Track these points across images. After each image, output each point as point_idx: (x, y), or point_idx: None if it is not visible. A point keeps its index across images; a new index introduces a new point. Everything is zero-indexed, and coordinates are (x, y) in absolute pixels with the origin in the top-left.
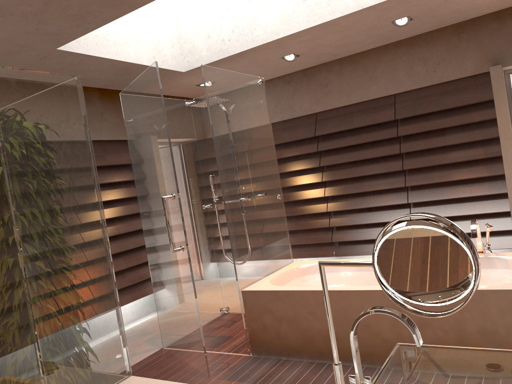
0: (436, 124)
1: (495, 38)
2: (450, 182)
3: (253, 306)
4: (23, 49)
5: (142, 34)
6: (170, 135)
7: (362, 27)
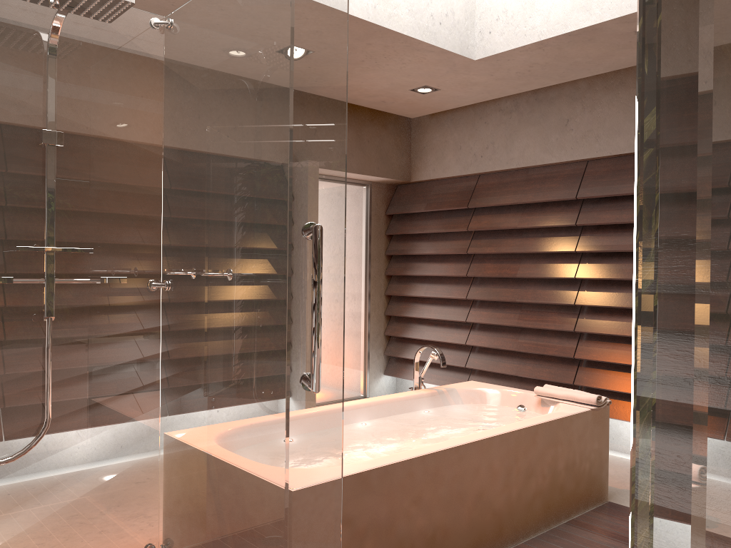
0: None
1: None
2: None
3: None
4: None
5: None
6: None
7: None
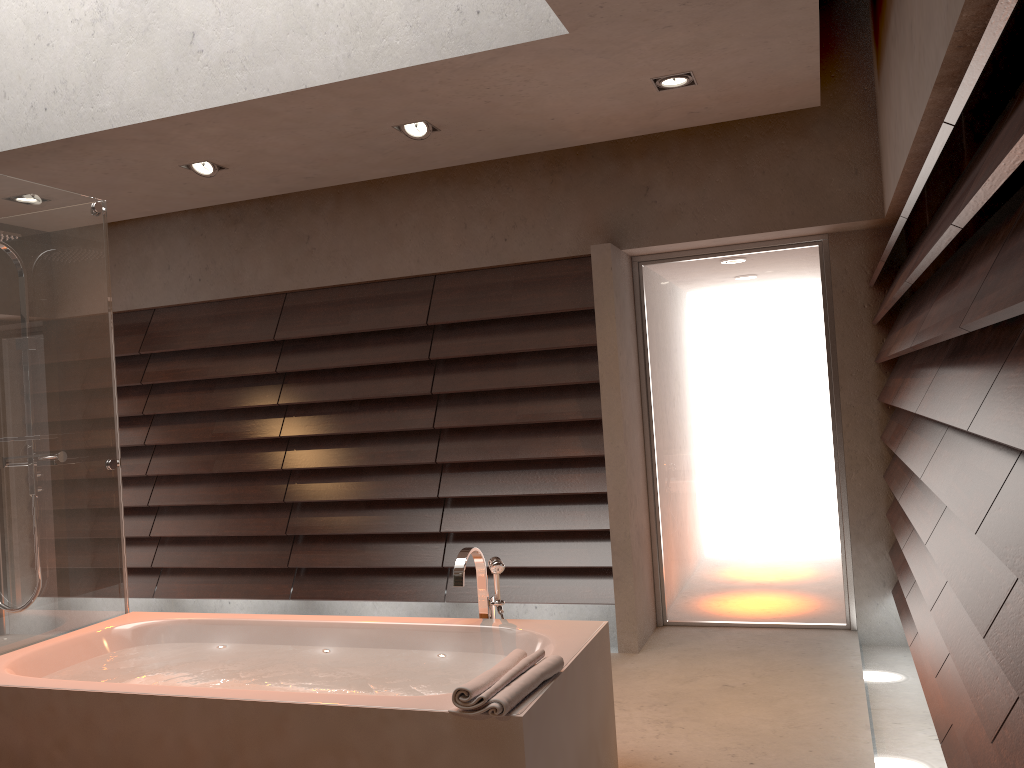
0: (501, 343)
1: (613, 193)
2: (519, 461)
3: None
4: None
5: None
6: None
7: (336, 129)
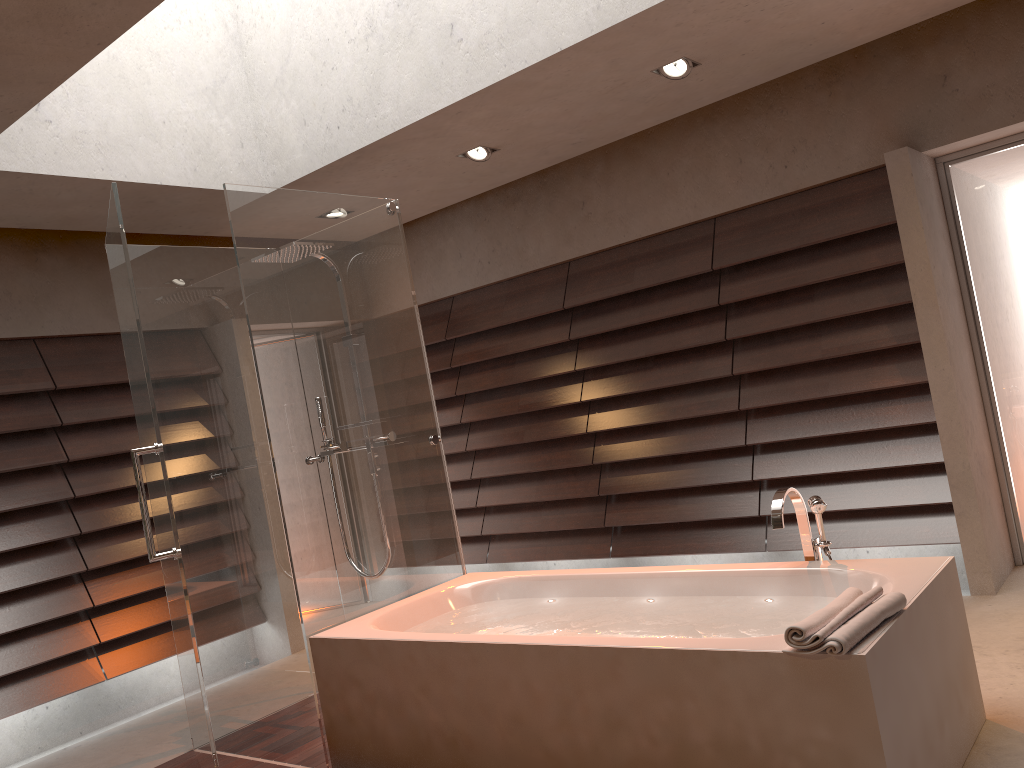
0: (794, 277)
1: (904, 91)
2: (830, 399)
3: (329, 670)
4: None
5: (168, 125)
6: (226, 321)
7: (595, 87)
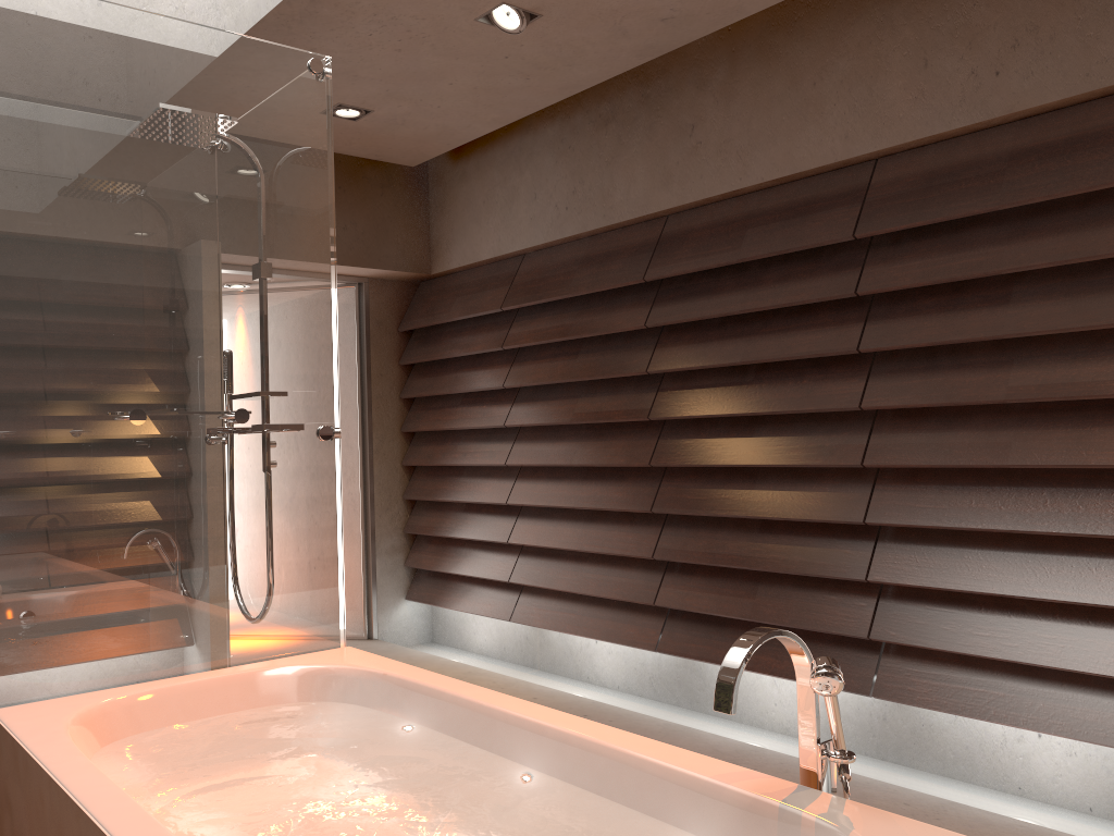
0: (981, 259)
1: None
2: (1012, 471)
3: None
4: None
5: None
6: None
7: None
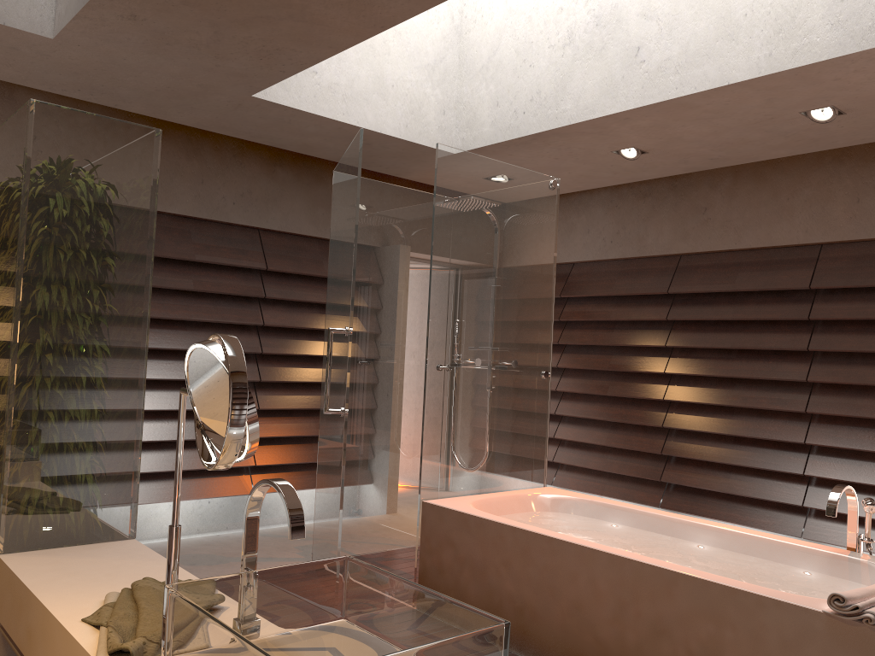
0: None
1: None
2: None
3: (432, 530)
4: (207, 91)
5: (395, 89)
6: (404, 246)
7: (746, 117)
